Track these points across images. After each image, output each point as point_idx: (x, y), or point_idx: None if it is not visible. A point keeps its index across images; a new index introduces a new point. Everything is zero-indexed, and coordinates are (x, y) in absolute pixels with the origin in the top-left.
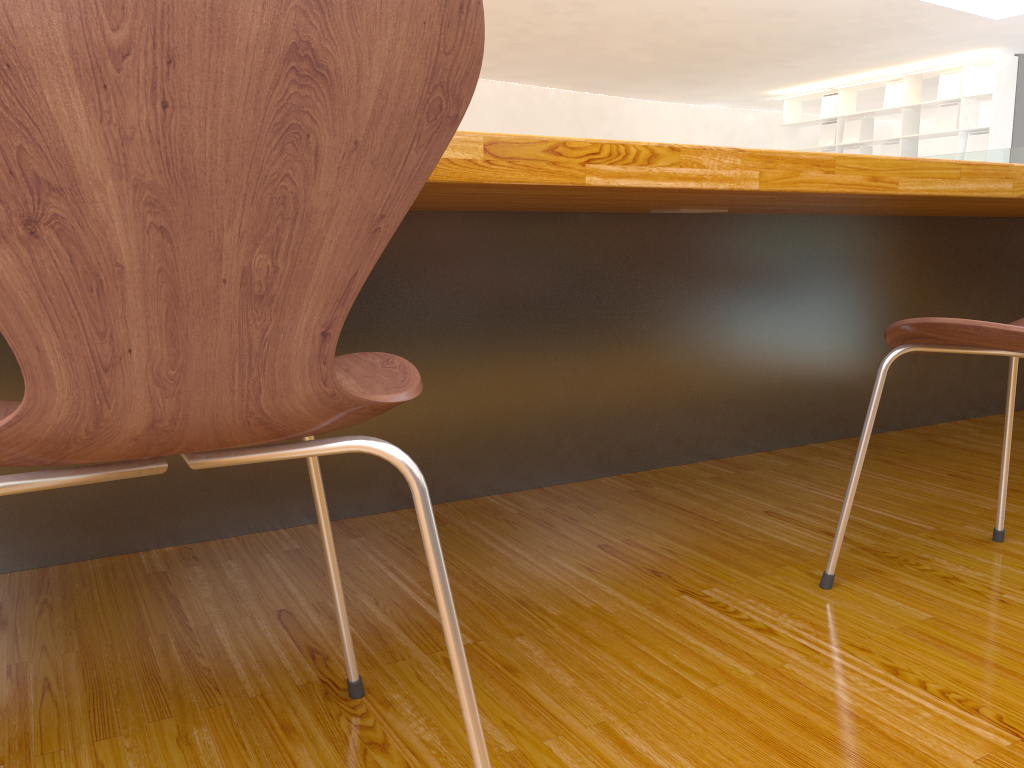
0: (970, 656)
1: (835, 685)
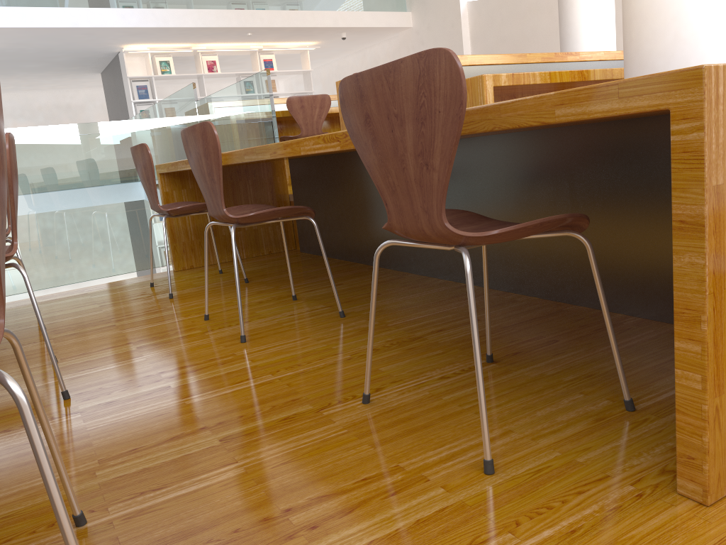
0: (15, 414)
1: (2, 445)
